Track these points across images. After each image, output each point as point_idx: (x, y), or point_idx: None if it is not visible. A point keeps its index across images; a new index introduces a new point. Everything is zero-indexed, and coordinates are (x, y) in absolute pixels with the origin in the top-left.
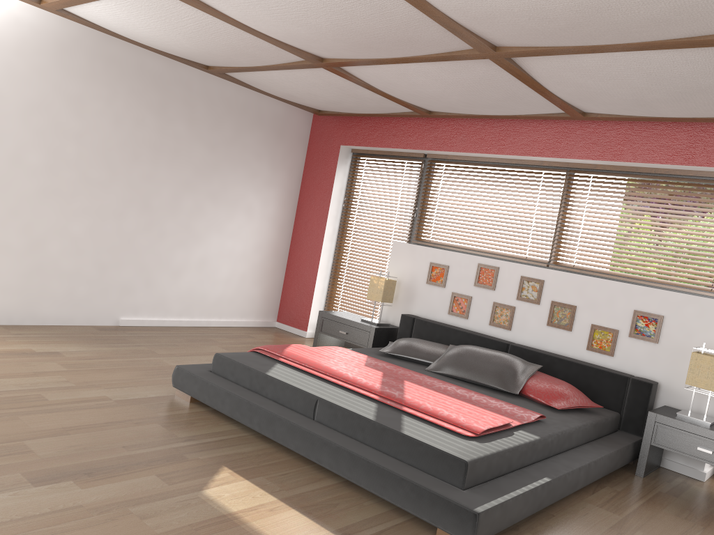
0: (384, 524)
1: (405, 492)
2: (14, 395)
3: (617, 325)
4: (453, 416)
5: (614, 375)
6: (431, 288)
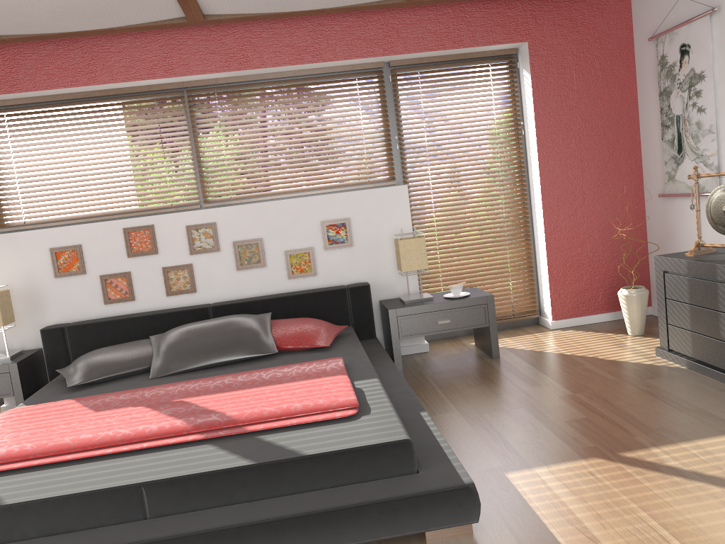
0: None
1: (373, 519)
2: None
3: (310, 243)
4: (309, 403)
5: (333, 292)
6: (65, 282)
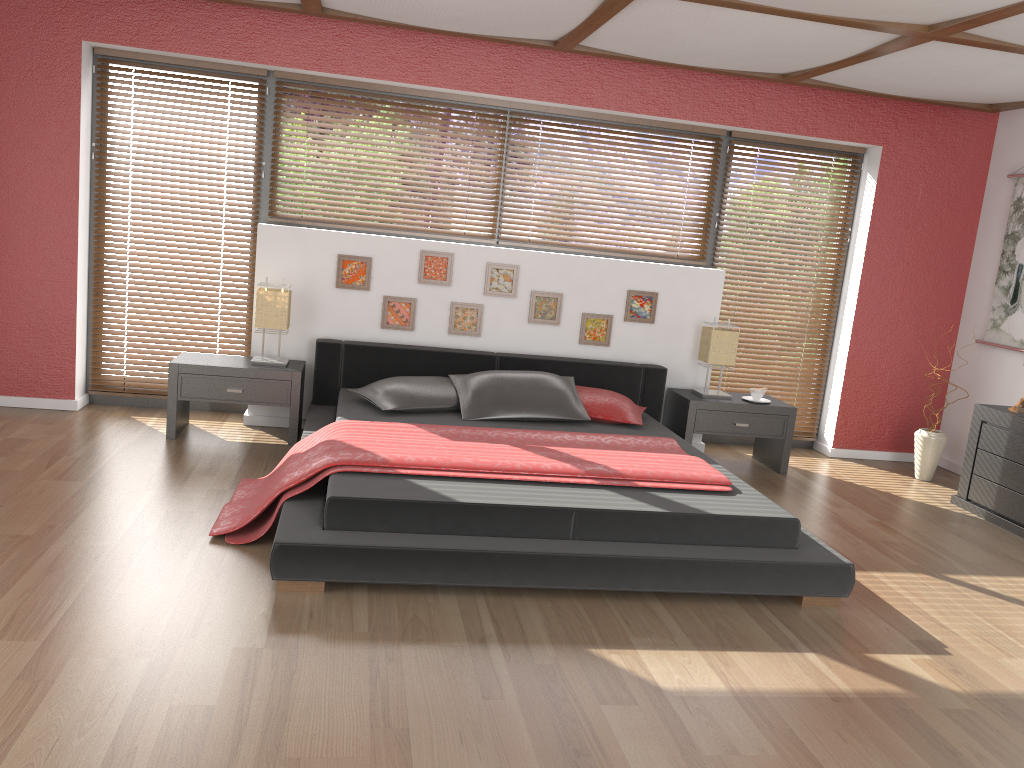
0: (772, 619)
1: (769, 576)
2: (153, 734)
3: (610, 310)
4: (685, 473)
5: (629, 369)
6: (345, 294)
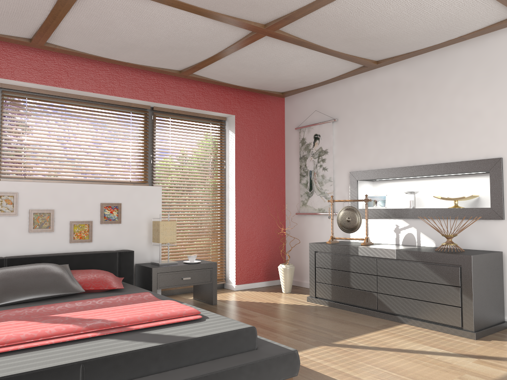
0: None
1: (247, 375)
2: None
3: (90, 217)
4: (166, 312)
5: (108, 254)
6: None
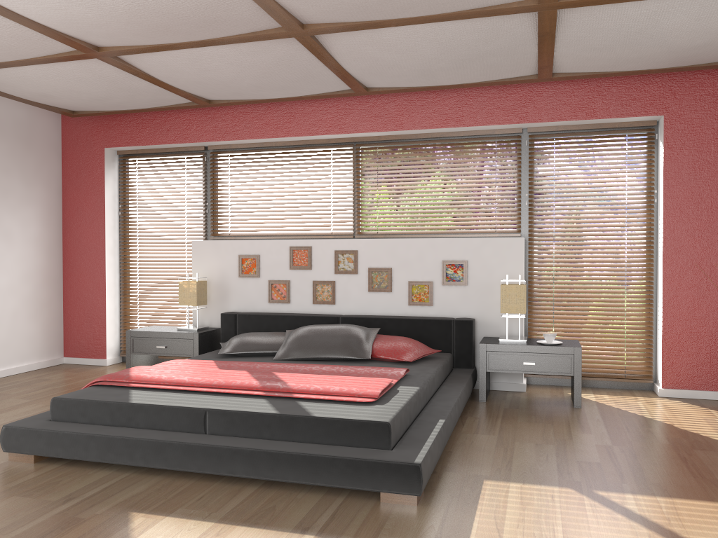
0: (330, 508)
1: (340, 470)
2: None
3: (430, 277)
4: (345, 388)
5: (440, 321)
6: (245, 281)
